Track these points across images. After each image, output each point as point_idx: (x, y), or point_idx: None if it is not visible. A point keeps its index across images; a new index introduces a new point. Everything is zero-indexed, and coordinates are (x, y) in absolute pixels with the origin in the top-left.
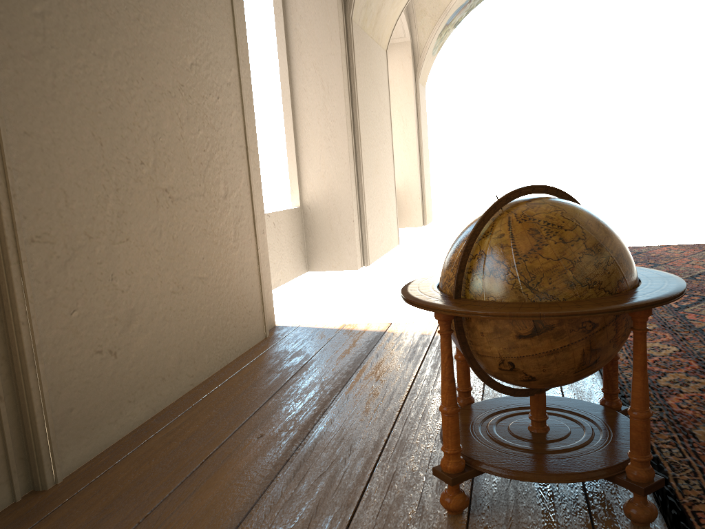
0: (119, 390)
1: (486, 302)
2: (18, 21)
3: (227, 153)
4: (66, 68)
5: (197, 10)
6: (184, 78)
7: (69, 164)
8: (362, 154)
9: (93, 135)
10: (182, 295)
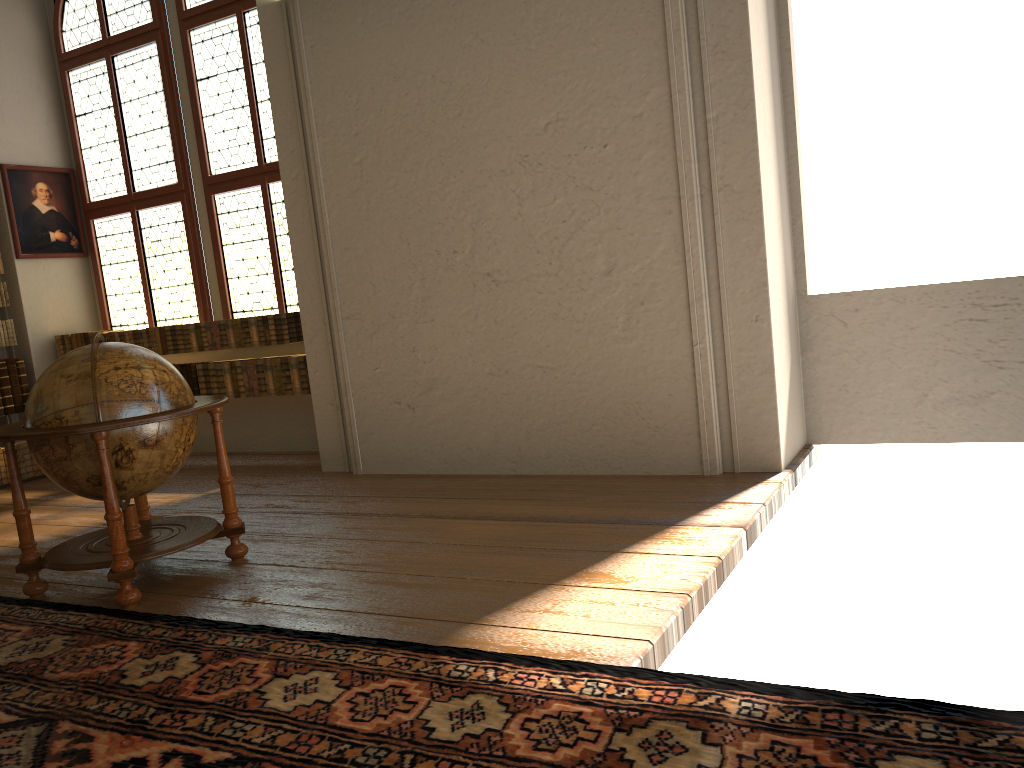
0: (416, 438)
1: None
2: (343, 175)
3: (621, 214)
4: (378, 193)
5: (568, 49)
6: (531, 146)
7: (378, 264)
8: None
9: (401, 238)
10: (504, 379)
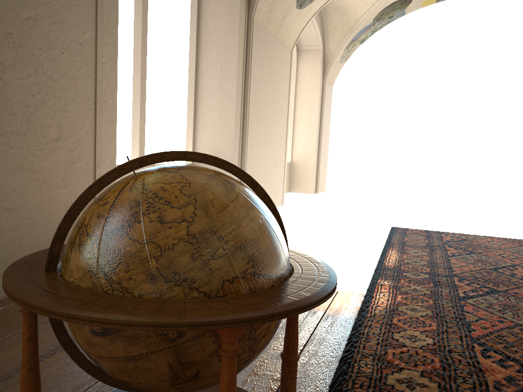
0: None
1: (61, 282)
2: None
3: (67, 102)
4: None
5: None
6: (15, 28)
7: None
8: (249, 128)
9: None
10: None
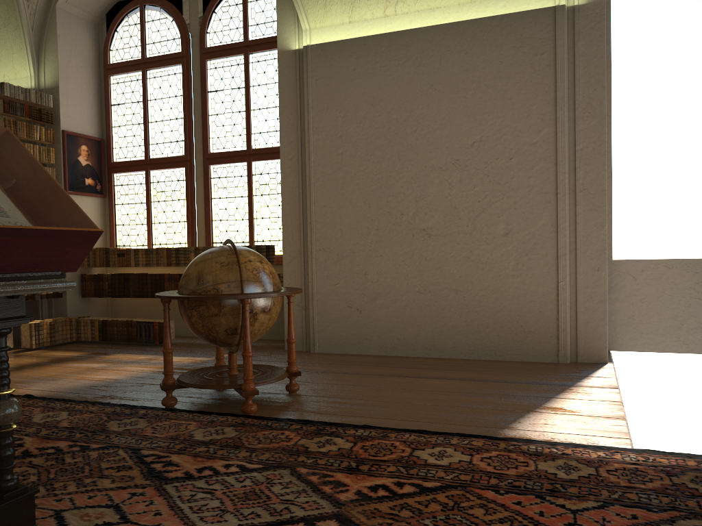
0: (360, 330)
1: None
2: (328, 160)
3: (517, 200)
4: (352, 173)
5: (491, 100)
6: (461, 154)
7: (346, 218)
8: None
9: (365, 202)
10: (428, 295)
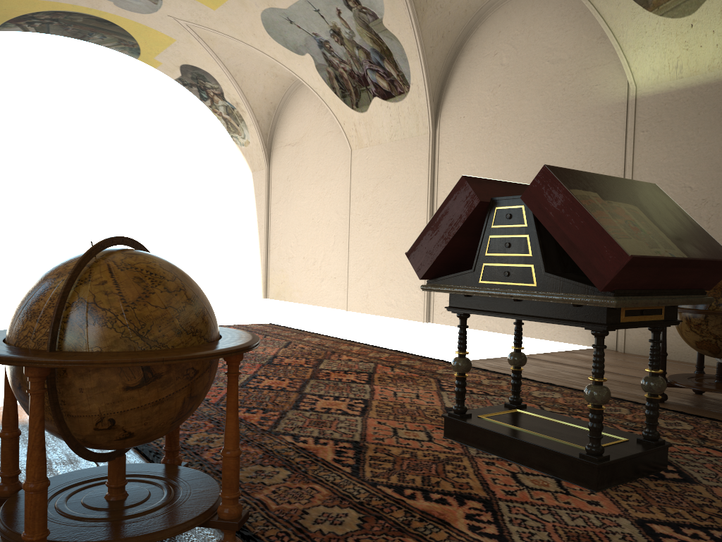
0: None
1: (92, 352)
2: None
3: None
4: None
5: None
6: None
7: None
8: None
9: None
10: None
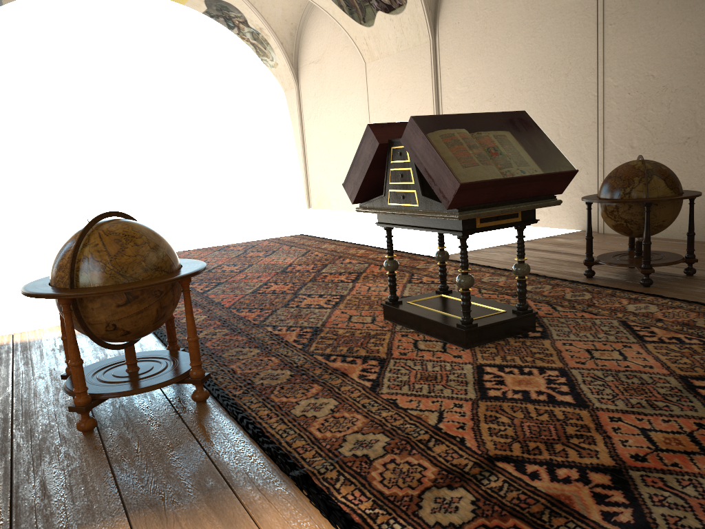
0: None
1: (94, 287)
2: None
3: None
4: None
5: None
6: None
7: None
8: None
9: None
10: None
